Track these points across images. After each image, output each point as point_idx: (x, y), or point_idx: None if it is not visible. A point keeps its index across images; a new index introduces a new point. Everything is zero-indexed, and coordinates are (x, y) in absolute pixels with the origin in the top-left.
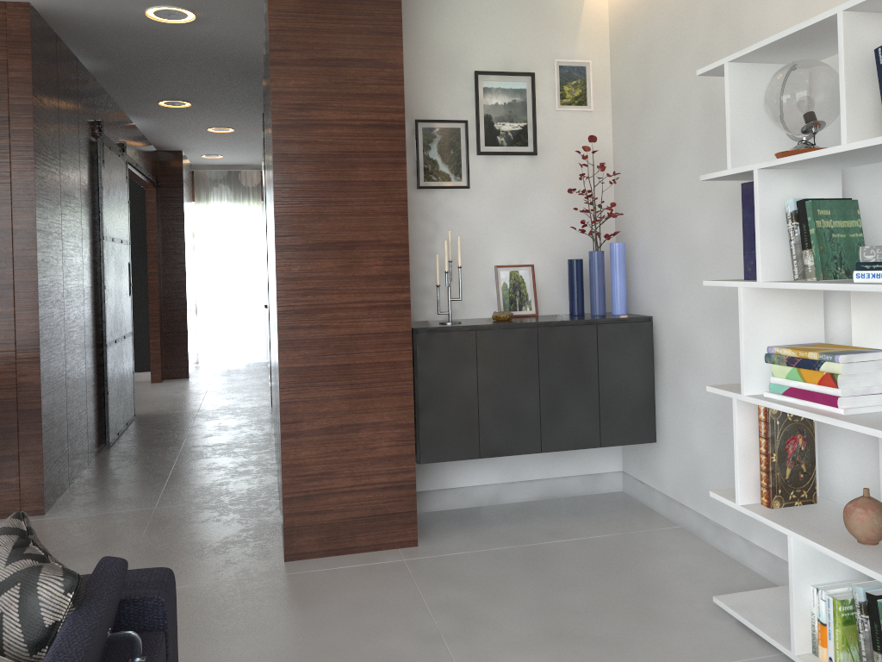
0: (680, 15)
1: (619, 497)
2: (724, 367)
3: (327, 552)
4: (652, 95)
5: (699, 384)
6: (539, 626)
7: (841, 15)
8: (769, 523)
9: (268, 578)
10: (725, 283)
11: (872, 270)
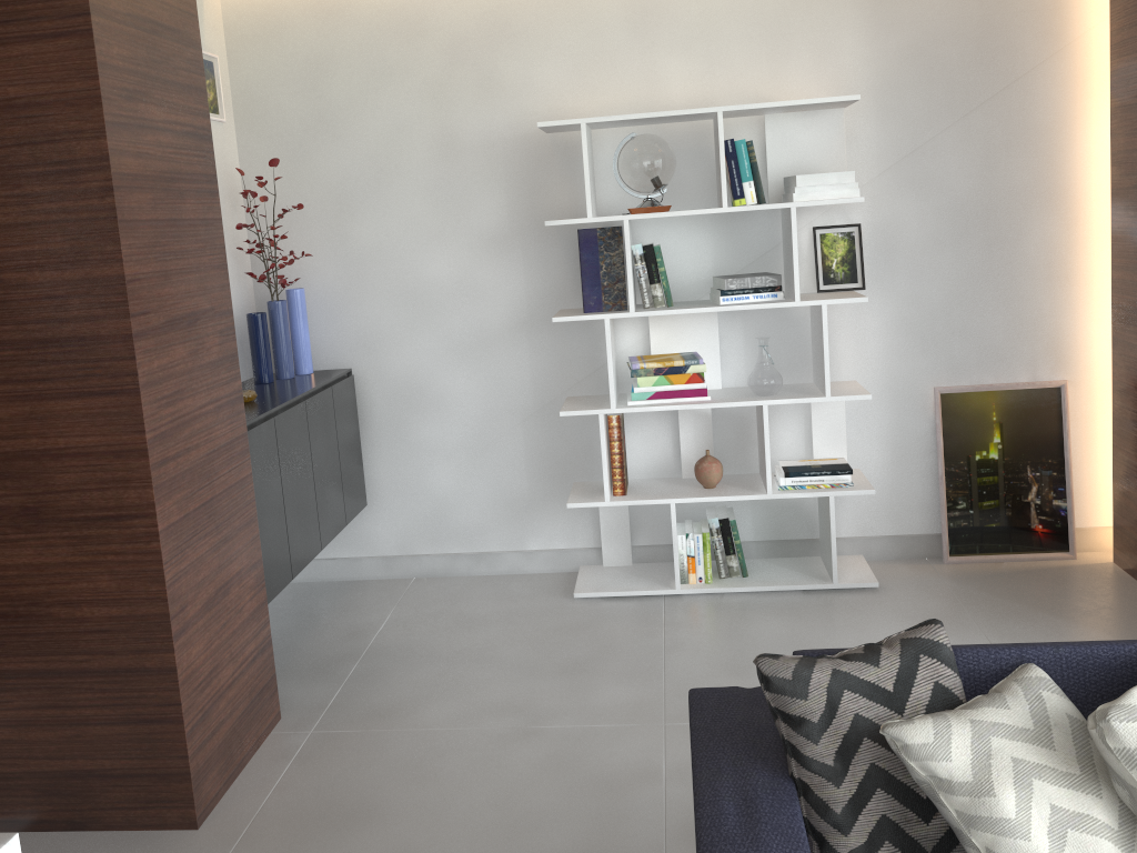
0: (388, 40)
1: (305, 587)
2: (481, 401)
3: (227, 784)
4: (334, 118)
5: (440, 425)
6: (549, 675)
7: (722, 114)
8: (649, 502)
9: (244, 845)
10: (587, 317)
11: (732, 295)
